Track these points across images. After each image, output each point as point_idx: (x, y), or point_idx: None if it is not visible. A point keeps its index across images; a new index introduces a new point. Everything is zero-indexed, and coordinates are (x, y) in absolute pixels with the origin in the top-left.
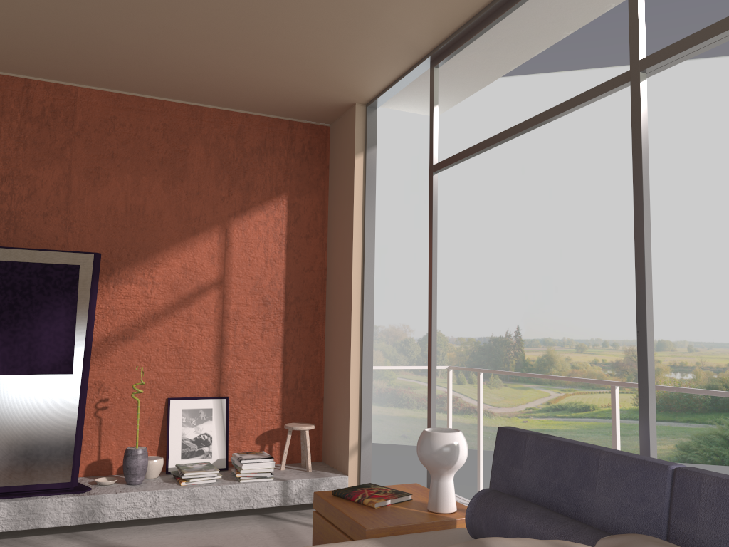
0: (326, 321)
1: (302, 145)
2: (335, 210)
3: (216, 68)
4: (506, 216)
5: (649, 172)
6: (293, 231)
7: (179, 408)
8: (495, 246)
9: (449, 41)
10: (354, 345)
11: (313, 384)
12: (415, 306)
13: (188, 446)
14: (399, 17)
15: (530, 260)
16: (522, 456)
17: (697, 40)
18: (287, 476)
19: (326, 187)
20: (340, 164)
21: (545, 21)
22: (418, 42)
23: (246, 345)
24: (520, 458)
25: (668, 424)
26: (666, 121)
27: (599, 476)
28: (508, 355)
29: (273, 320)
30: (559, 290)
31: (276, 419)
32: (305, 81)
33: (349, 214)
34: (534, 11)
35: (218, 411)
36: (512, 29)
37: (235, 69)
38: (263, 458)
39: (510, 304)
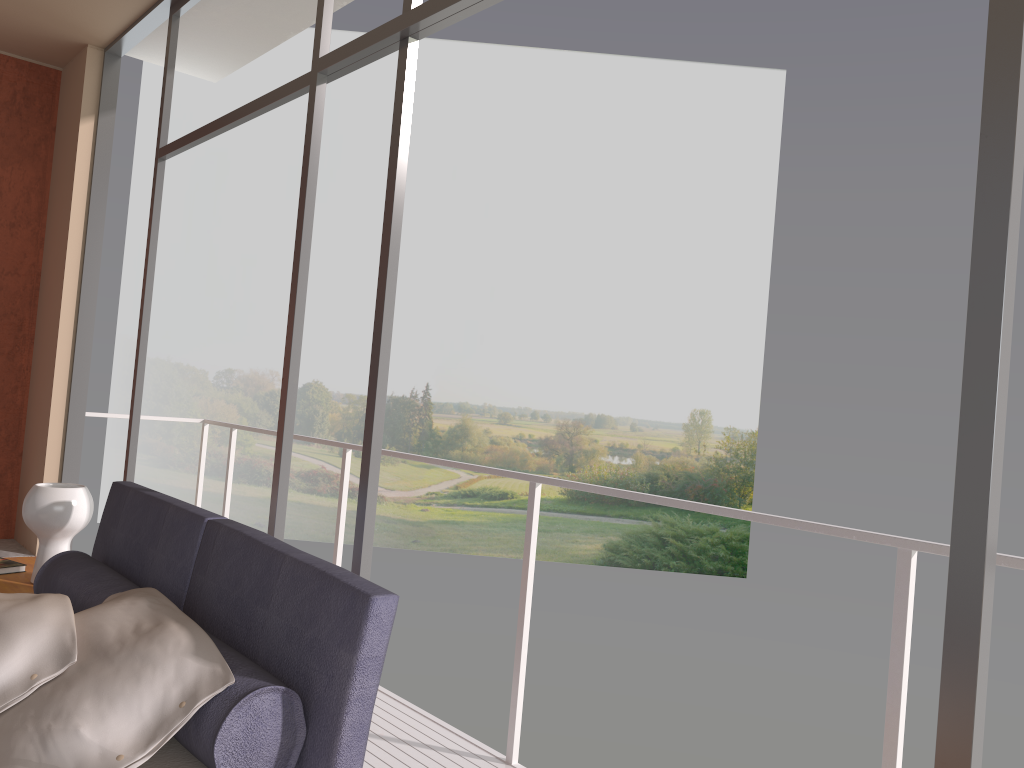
0: (34, 347)
1: (12, 92)
2: (56, 193)
3: None
4: (426, 234)
5: (611, 198)
6: None
7: None
8: (408, 274)
9: None
10: (59, 381)
11: (7, 433)
12: None
13: None
14: None
15: (452, 297)
16: (120, 515)
17: (357, 48)
18: None
19: (49, 158)
20: (67, 128)
21: None
22: None
23: None
24: (118, 516)
25: (598, 519)
26: (639, 136)
27: (163, 532)
28: (411, 421)
29: None
30: (486, 340)
31: None
32: None
33: (68, 201)
34: None
35: None
36: None
37: None
38: None
39: (420, 354)
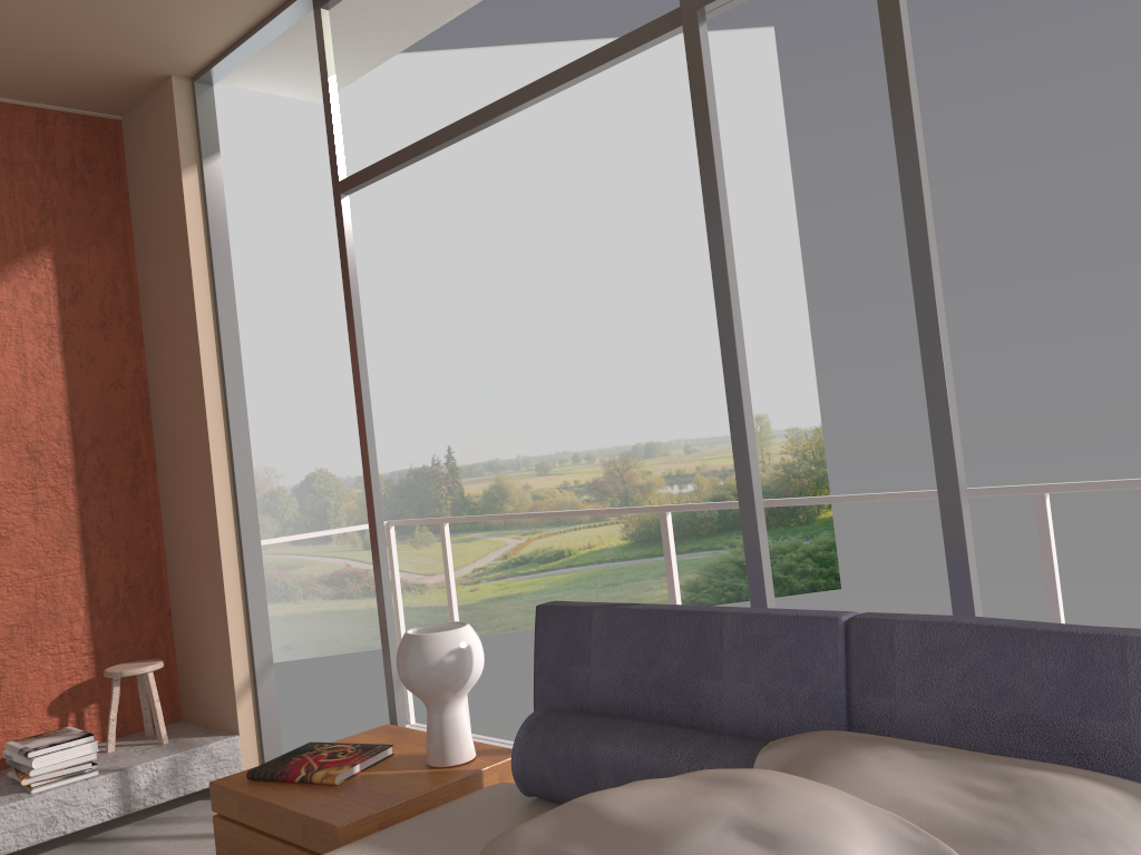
0: (159, 474)
1: (70, 156)
2: (153, 273)
3: None
4: (414, 278)
5: (613, 201)
6: (74, 317)
7: None
8: (402, 327)
9: None
10: (222, 508)
11: (149, 589)
12: (281, 435)
13: None
14: None
15: (457, 343)
16: (587, 646)
17: None
18: (125, 760)
19: (128, 233)
20: (153, 188)
21: None
22: None
23: (5, 539)
24: (584, 649)
25: None
26: (629, 126)
27: (727, 653)
28: (439, 493)
29: (55, 486)
30: (505, 385)
31: (85, 664)
32: (69, 29)
33: (183, 279)
34: None
35: None
36: None
37: None
38: (73, 739)
39: (433, 415)
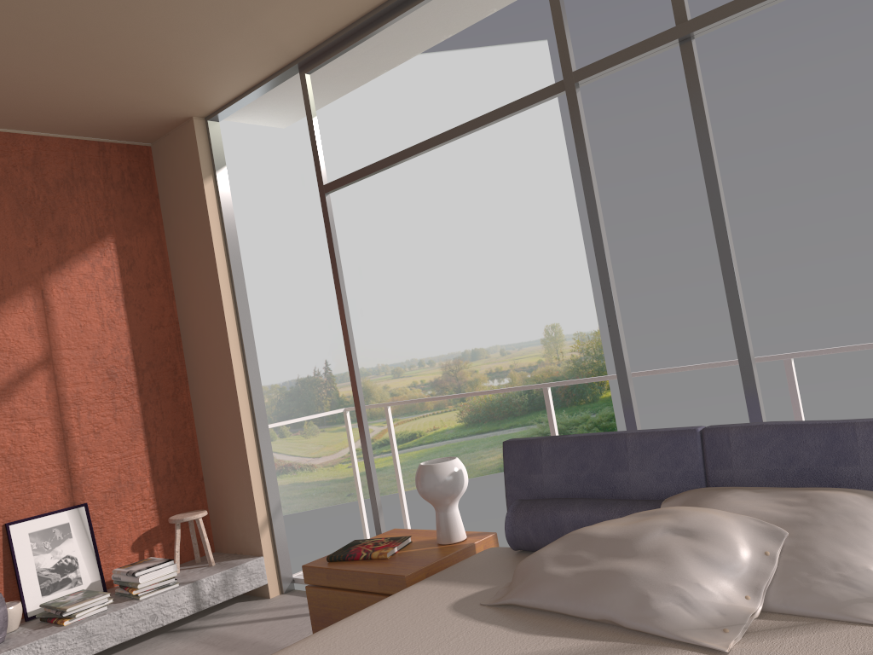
0: (190, 385)
1: (120, 172)
2: (181, 249)
3: (16, 79)
4: (293, 236)
5: (437, 172)
6: (130, 282)
7: (24, 533)
8: (286, 273)
9: (327, 45)
10: (242, 405)
11: (188, 463)
12: None
13: (48, 578)
14: (277, 18)
15: (328, 283)
16: (539, 462)
17: (629, 55)
18: (192, 577)
19: (160, 222)
20: (179, 192)
21: (428, 25)
22: (291, 46)
23: (97, 434)
24: (537, 464)
25: (494, 434)
26: (446, 116)
27: (630, 456)
28: (321, 395)
29: (126, 396)
30: (365, 312)
31: (152, 516)
32: (136, 92)
33: (206, 252)
34: (420, 15)
35: (78, 524)
36: (393, 32)
37: (44, 79)
38: (161, 563)
39: (313, 337)
